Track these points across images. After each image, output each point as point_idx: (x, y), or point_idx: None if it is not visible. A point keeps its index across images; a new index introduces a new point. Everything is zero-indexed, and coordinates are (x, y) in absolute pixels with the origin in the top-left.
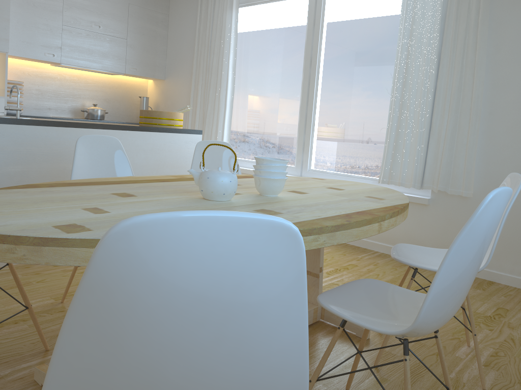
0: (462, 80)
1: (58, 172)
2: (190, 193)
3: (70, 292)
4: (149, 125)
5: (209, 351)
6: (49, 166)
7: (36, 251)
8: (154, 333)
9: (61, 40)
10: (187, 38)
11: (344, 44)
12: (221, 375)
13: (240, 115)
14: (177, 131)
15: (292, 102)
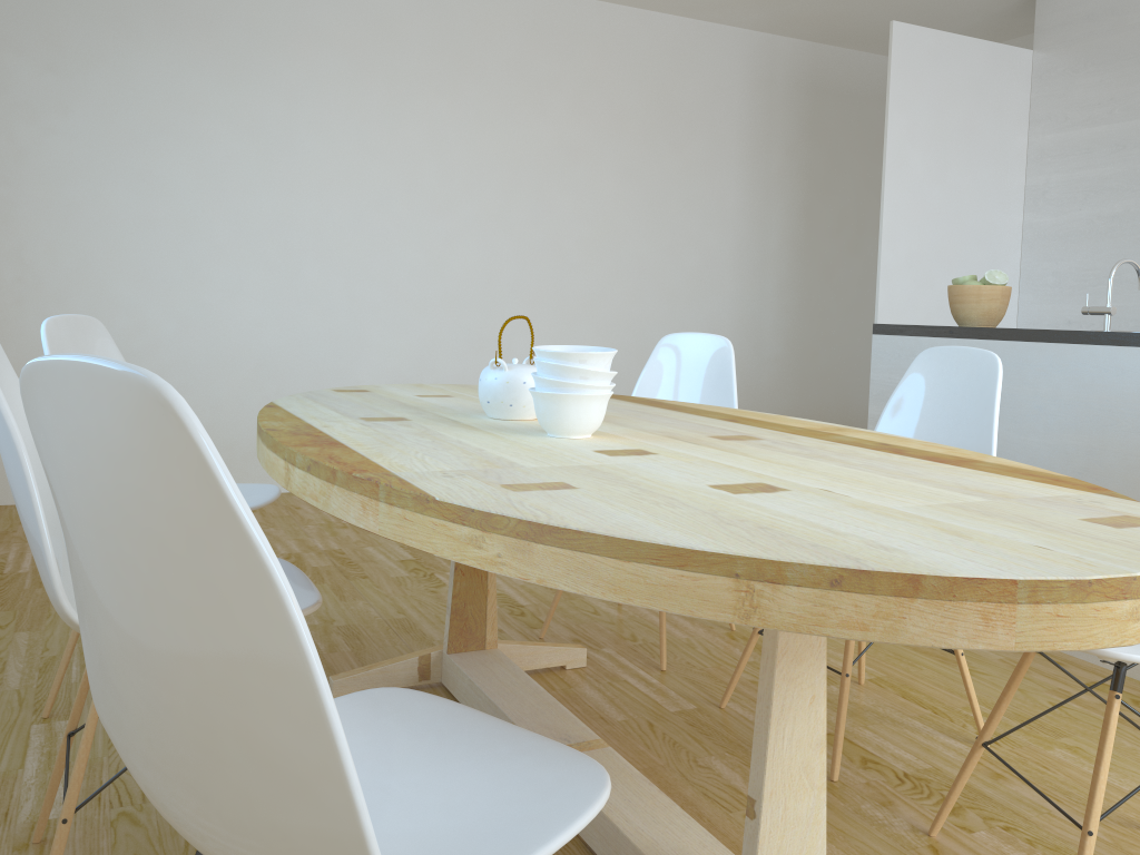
0: None
1: None
2: None
3: (919, 691)
4: None
5: None
6: None
7: None
8: None
9: None
10: None
11: None
12: None
13: None
14: None
15: None
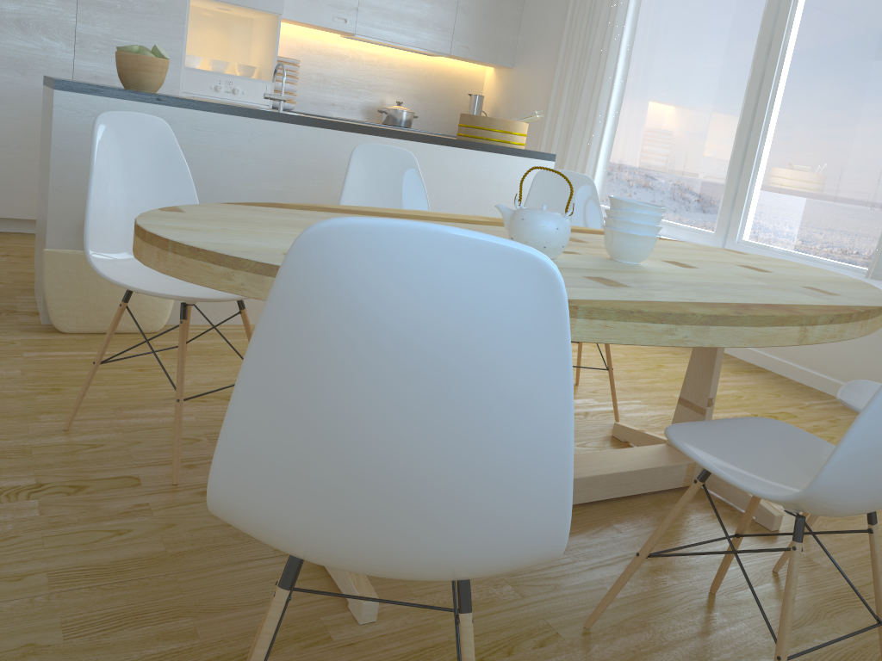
0: None
1: (328, 199)
2: None
3: None
4: (472, 139)
5: (422, 416)
6: (316, 188)
7: (257, 280)
8: (351, 376)
9: None
10: None
11: (838, 15)
12: (436, 454)
13: (629, 136)
14: (514, 153)
15: (725, 118)
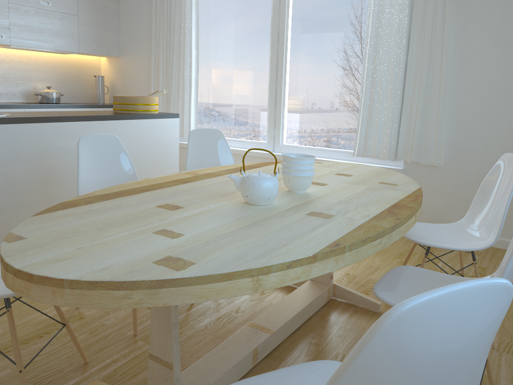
0: (432, 56)
1: (44, 171)
2: (227, 197)
3: None
4: (126, 111)
5: None
6: (34, 165)
7: (153, 293)
8: None
9: (8, 20)
10: (142, 13)
11: (311, 20)
12: None
13: (205, 92)
14: (156, 117)
15: (261, 78)
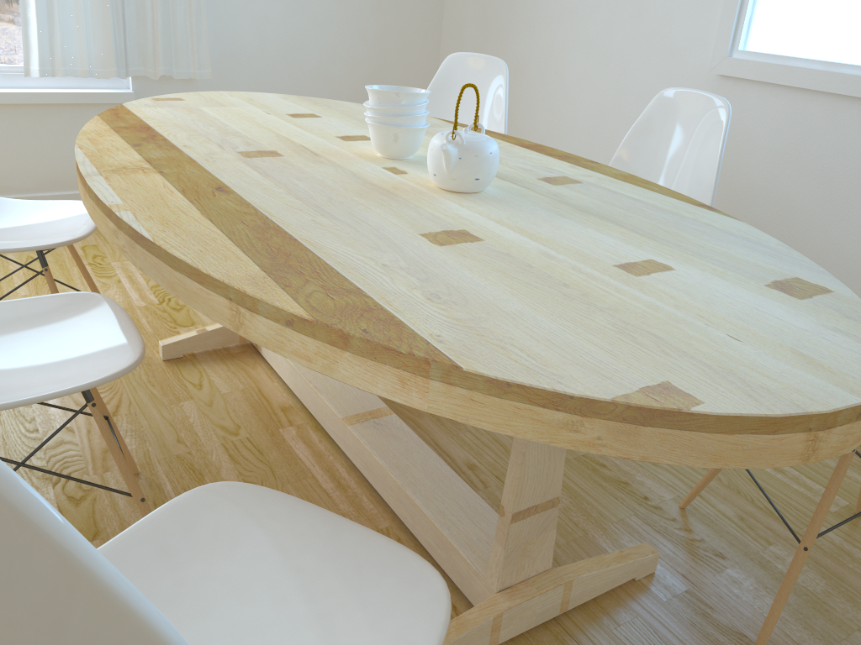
0: None
1: None
2: (406, 194)
3: None
4: None
5: None
6: None
7: None
8: None
9: None
10: None
11: None
12: None
13: None
14: None
15: None
